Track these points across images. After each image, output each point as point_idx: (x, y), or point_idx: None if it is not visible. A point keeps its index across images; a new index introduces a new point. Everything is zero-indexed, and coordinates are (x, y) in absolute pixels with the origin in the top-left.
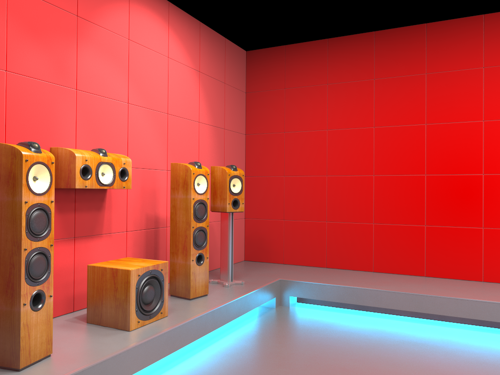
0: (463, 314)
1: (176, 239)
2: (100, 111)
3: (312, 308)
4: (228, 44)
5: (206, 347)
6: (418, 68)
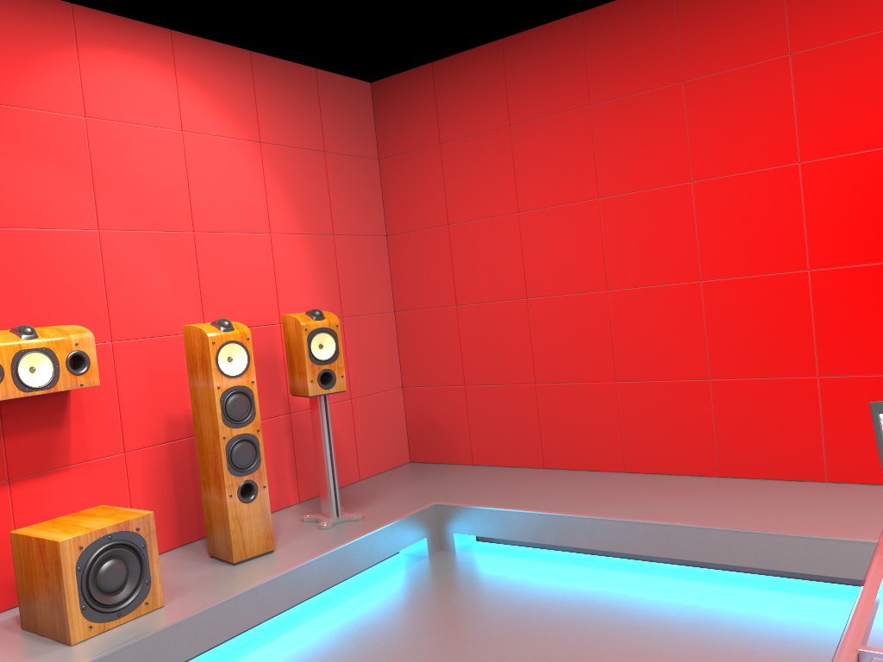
0: (750, 560)
1: (205, 460)
2: (36, 255)
3: (495, 553)
4: (325, 78)
5: (247, 653)
6: (666, 73)
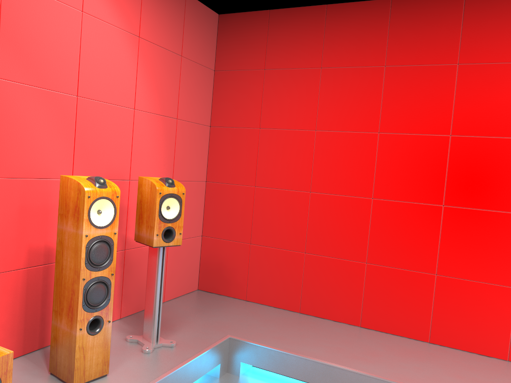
0: None
1: (61, 293)
2: None
3: (270, 381)
4: (191, 1)
5: None
6: (447, 55)
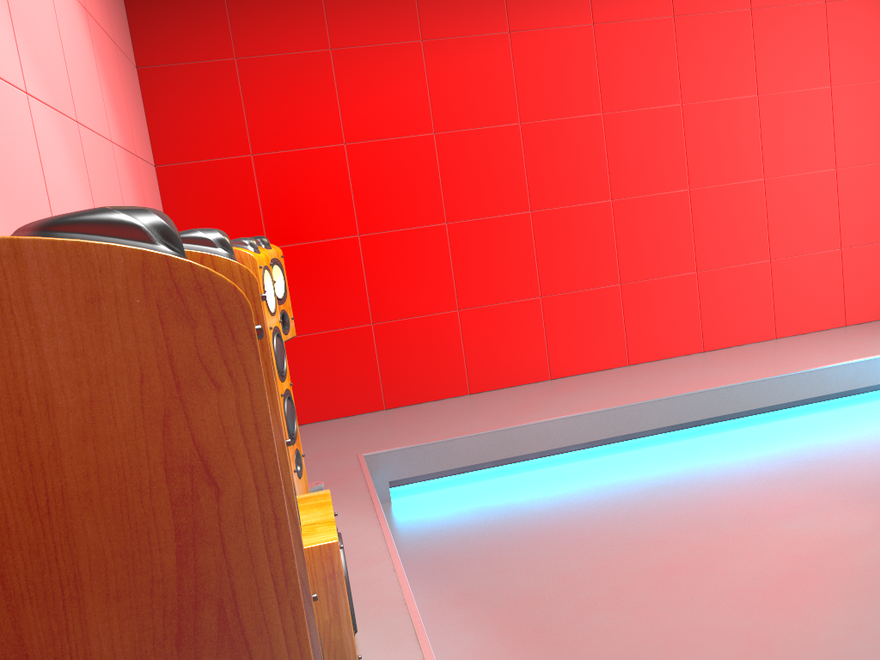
0: (671, 420)
1: None
2: None
3: (430, 489)
4: None
5: None
6: (495, 22)
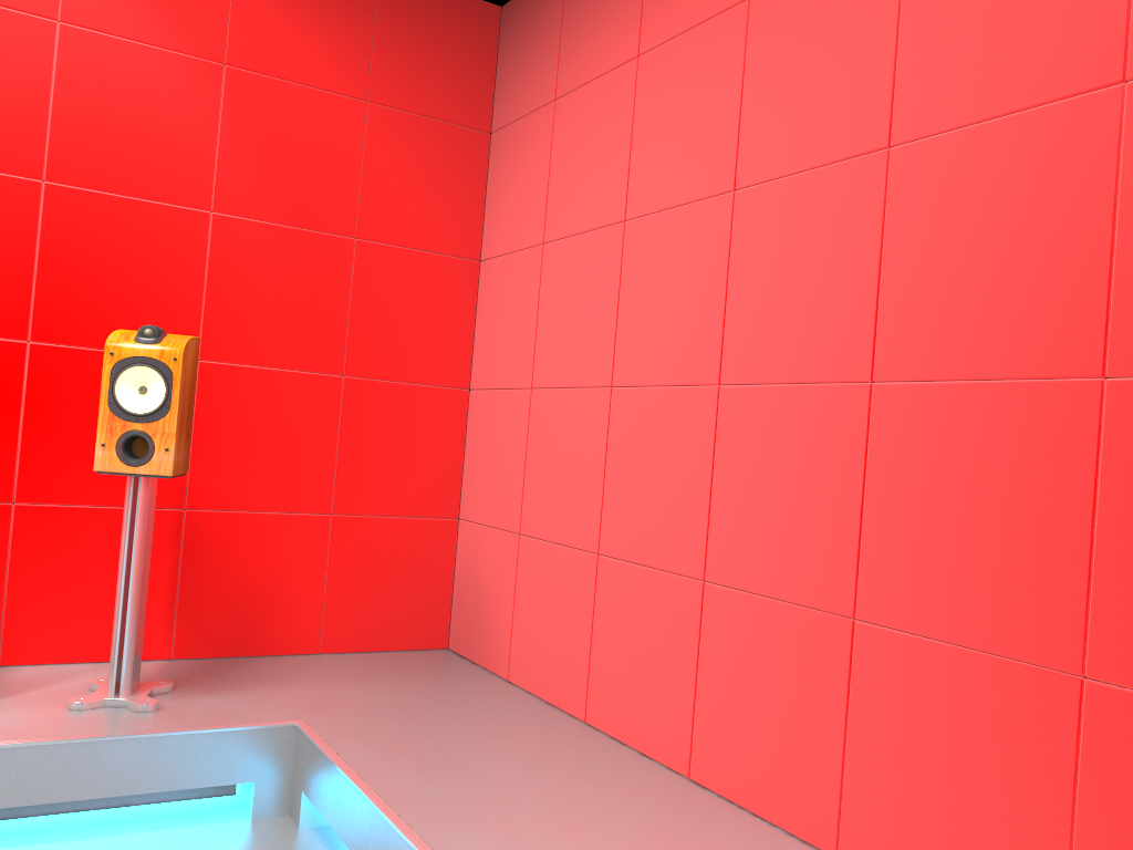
0: None
1: None
2: None
3: None
4: None
5: None
6: None
